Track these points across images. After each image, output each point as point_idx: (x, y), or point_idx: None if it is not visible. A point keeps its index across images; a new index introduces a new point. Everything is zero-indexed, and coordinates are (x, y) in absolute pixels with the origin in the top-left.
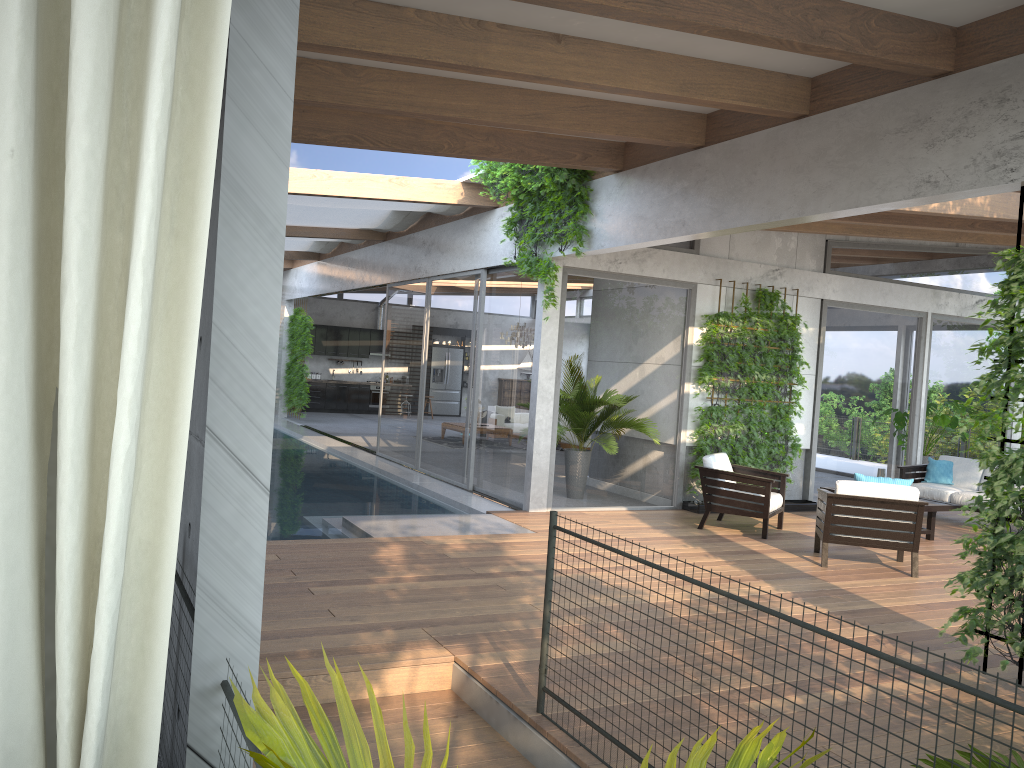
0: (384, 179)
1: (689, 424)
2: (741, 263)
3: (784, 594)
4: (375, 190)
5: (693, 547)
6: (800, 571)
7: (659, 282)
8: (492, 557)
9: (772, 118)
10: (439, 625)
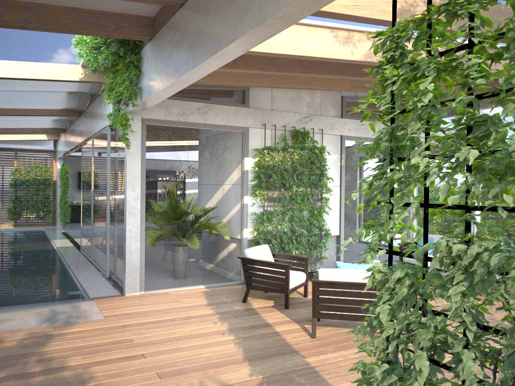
0: (18, 64)
1: (249, 224)
2: (281, 113)
3: (253, 381)
4: (11, 72)
5: (221, 324)
6: (289, 346)
7: (219, 127)
8: (24, 354)
9: None
10: None
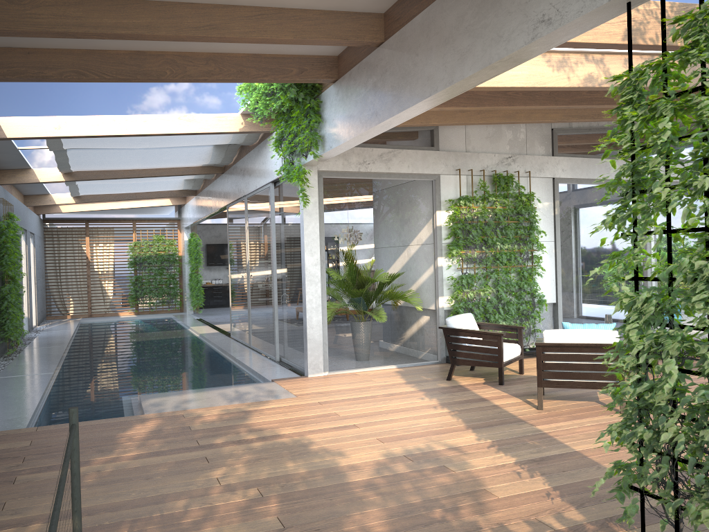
0: (174, 117)
1: (445, 291)
2: (477, 154)
3: (482, 444)
4: (167, 127)
5: (429, 399)
6: (514, 416)
7: (405, 176)
8: (231, 426)
9: (425, 1)
10: (97, 513)
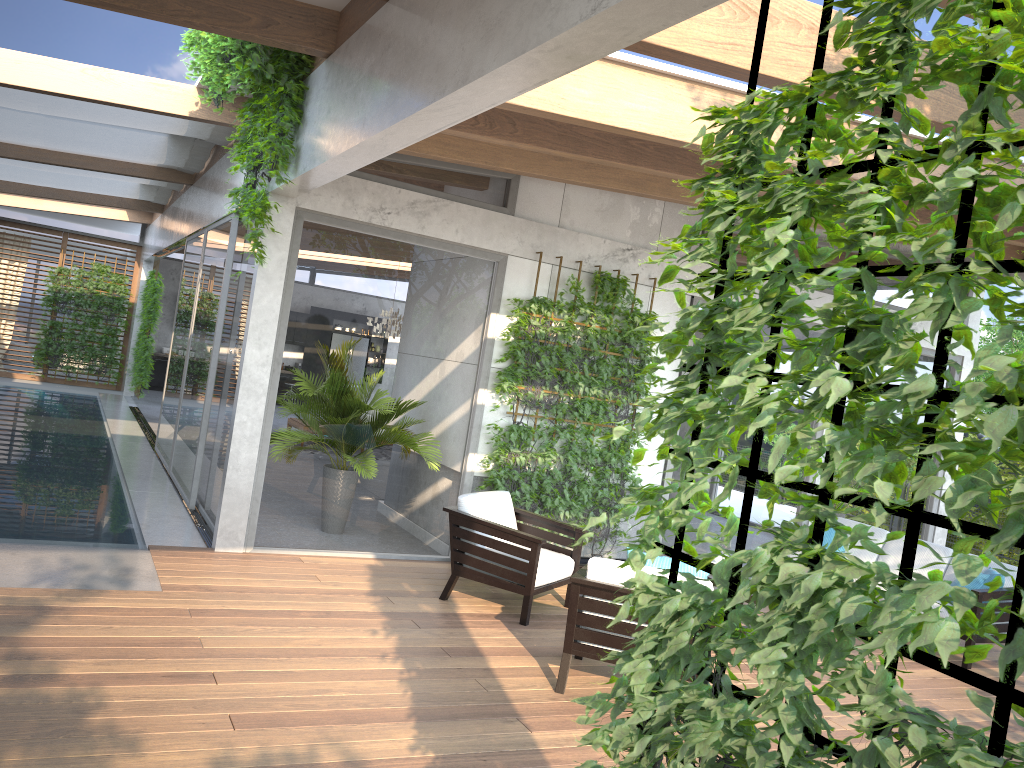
0: (74, 68)
1: (482, 446)
2: (576, 234)
3: (414, 761)
4: (58, 81)
5: (384, 636)
6: (507, 701)
7: (449, 247)
8: None
9: None
10: None
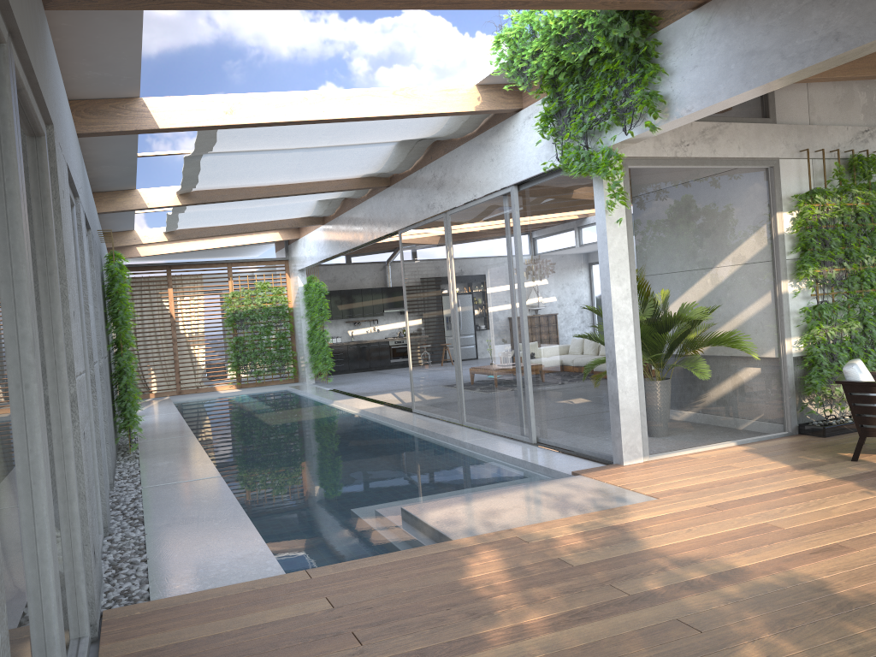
0: (387, 92)
1: (792, 330)
2: (825, 128)
3: None
4: (378, 107)
5: None
6: None
7: (735, 163)
8: (631, 556)
9: None
10: None
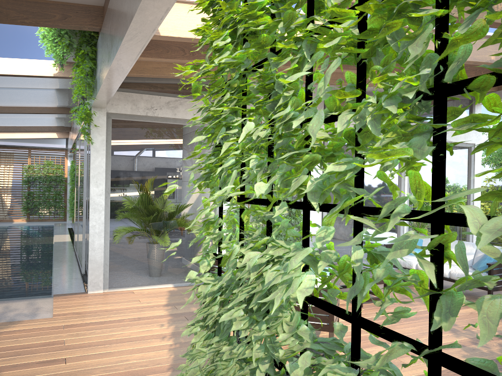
0: None
1: None
2: None
3: None
4: None
5: (167, 327)
6: None
7: (190, 122)
8: None
9: None
10: None
